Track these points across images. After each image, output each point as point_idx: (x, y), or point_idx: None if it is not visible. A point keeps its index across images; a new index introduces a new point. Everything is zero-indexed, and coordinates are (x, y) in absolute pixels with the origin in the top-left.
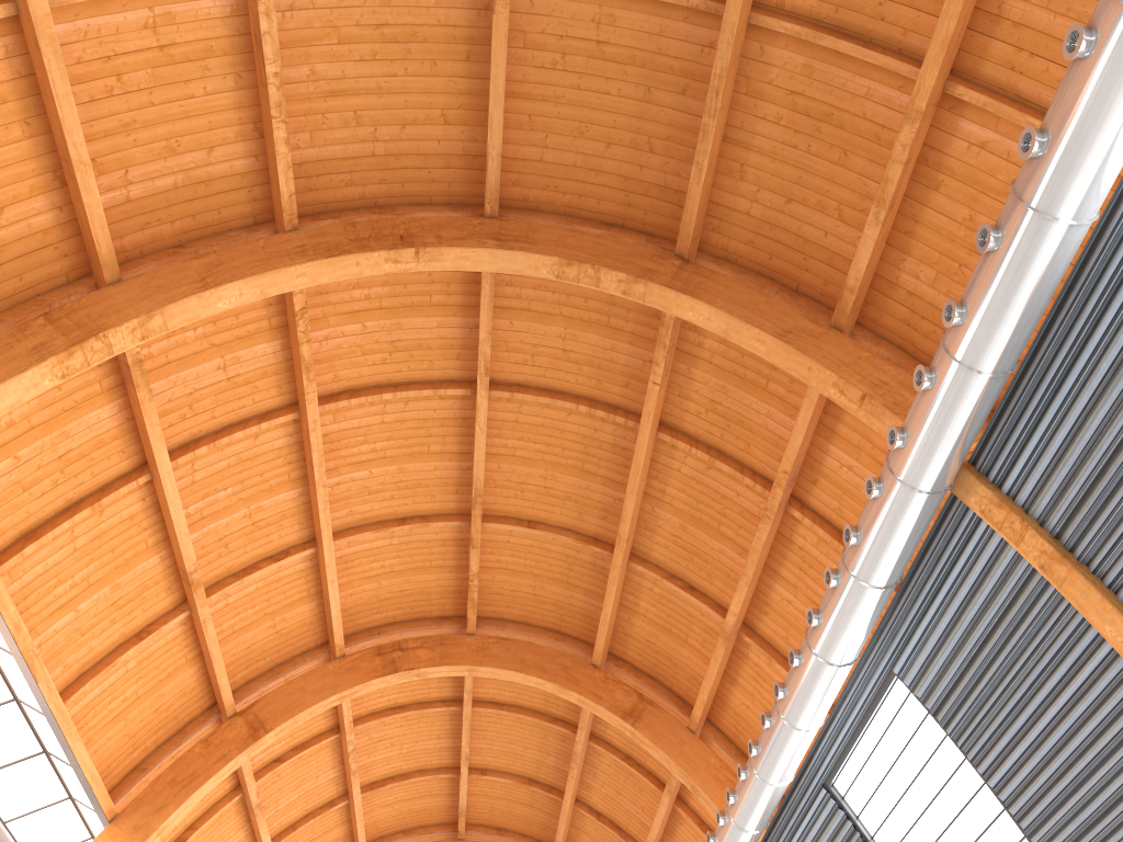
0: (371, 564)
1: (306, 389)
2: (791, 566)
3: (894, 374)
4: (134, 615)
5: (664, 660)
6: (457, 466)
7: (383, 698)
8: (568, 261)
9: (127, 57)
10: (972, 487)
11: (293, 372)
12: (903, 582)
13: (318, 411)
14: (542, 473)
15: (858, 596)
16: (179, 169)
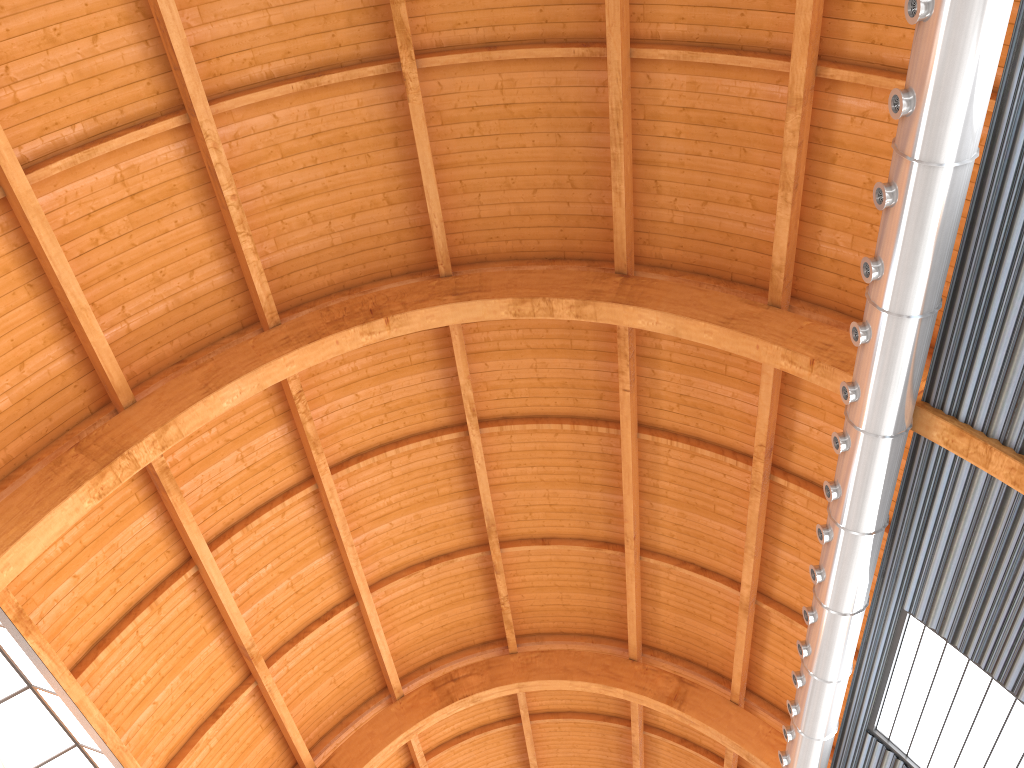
0: (409, 607)
1: (317, 462)
2: (788, 530)
3: (836, 335)
4: (207, 697)
5: (694, 642)
6: (467, 502)
7: (448, 729)
8: (521, 299)
9: (105, 211)
10: (931, 422)
11: (303, 449)
12: (891, 524)
13: (332, 479)
14: (544, 492)
15: (852, 546)
16: (168, 295)
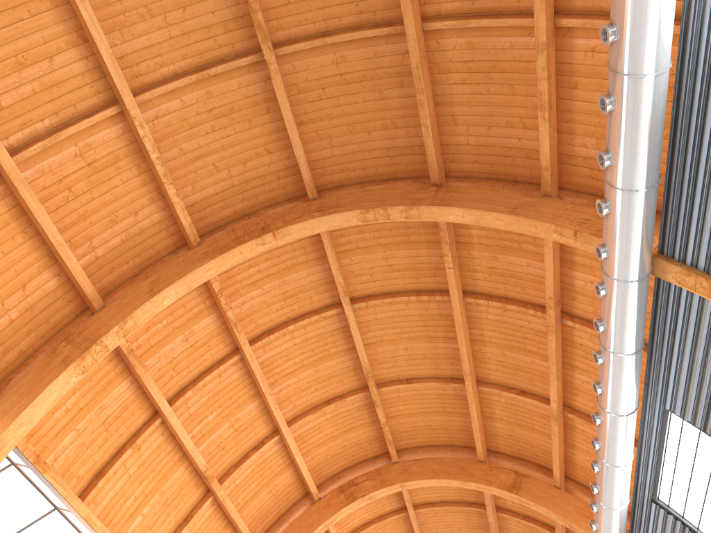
0: (318, 435)
1: (239, 338)
2: (579, 358)
3: (592, 212)
4: (179, 507)
5: (524, 445)
6: (350, 358)
7: (356, 519)
8: (366, 210)
9: (71, 176)
10: (666, 268)
11: (229, 330)
12: (648, 346)
13: (251, 349)
14: (403, 346)
15: (619, 364)
16: (121, 230)
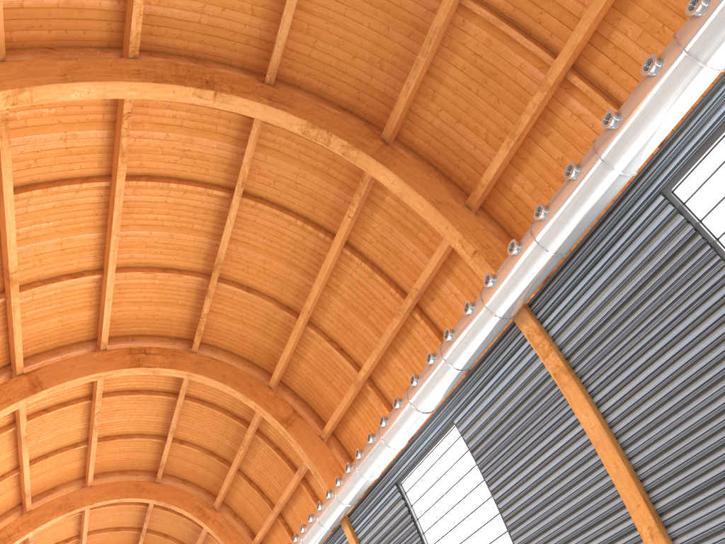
0: (137, 293)
1: (119, 168)
2: (406, 348)
3: (496, 243)
4: None
5: (314, 392)
6: (209, 242)
7: (125, 383)
8: (313, 125)
9: None
10: (526, 319)
11: (112, 154)
12: (472, 369)
13: (124, 184)
14: (263, 258)
15: (444, 372)
16: None
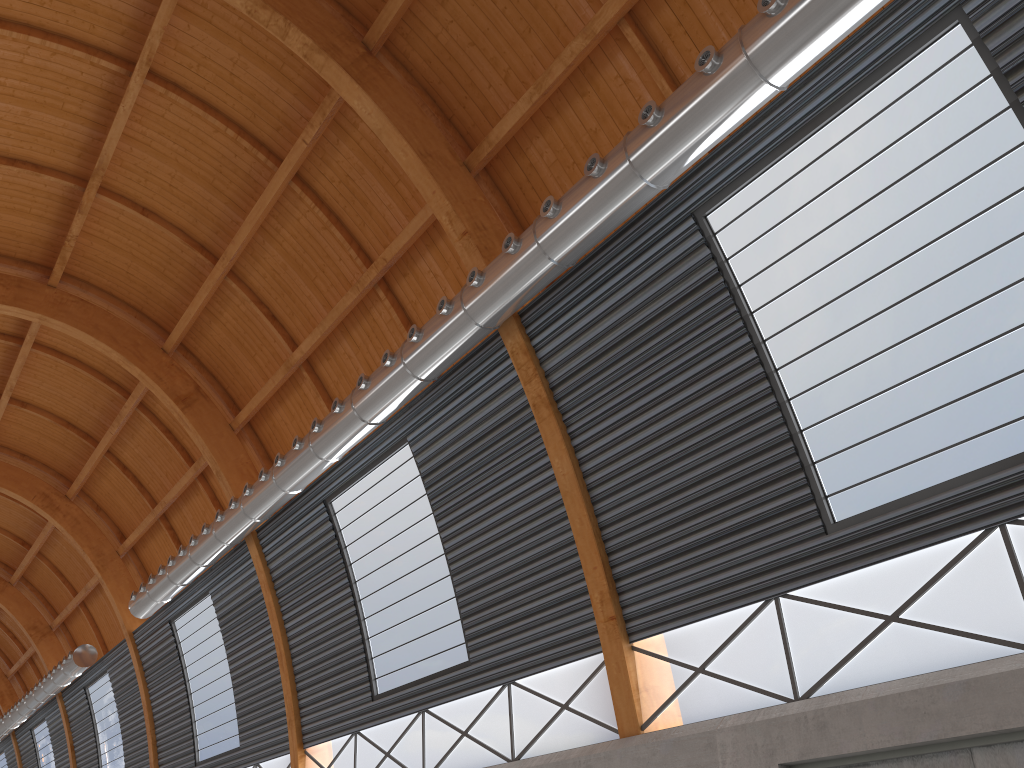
0: None
1: None
2: (362, 331)
3: (494, 223)
4: None
5: (228, 366)
6: (88, 133)
7: None
8: (264, 4)
9: None
10: (513, 332)
11: None
12: (439, 379)
13: None
14: (172, 171)
15: (402, 380)
16: None
